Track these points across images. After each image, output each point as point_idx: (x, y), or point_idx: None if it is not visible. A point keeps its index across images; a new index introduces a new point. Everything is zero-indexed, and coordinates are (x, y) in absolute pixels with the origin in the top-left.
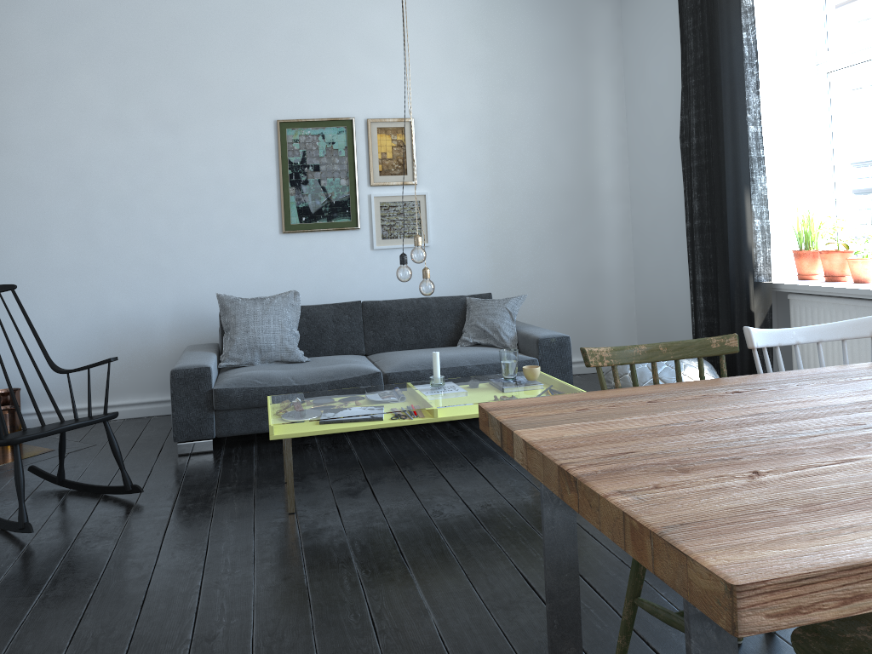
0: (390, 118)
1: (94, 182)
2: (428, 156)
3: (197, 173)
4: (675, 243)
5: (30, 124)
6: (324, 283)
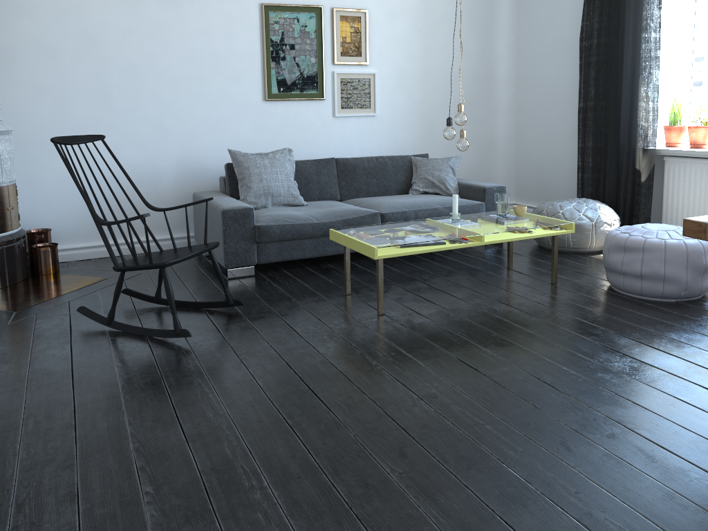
0: (350, 8)
1: (107, 48)
2: (377, 42)
3: (195, 45)
4: (560, 119)
5: None
6: (296, 144)
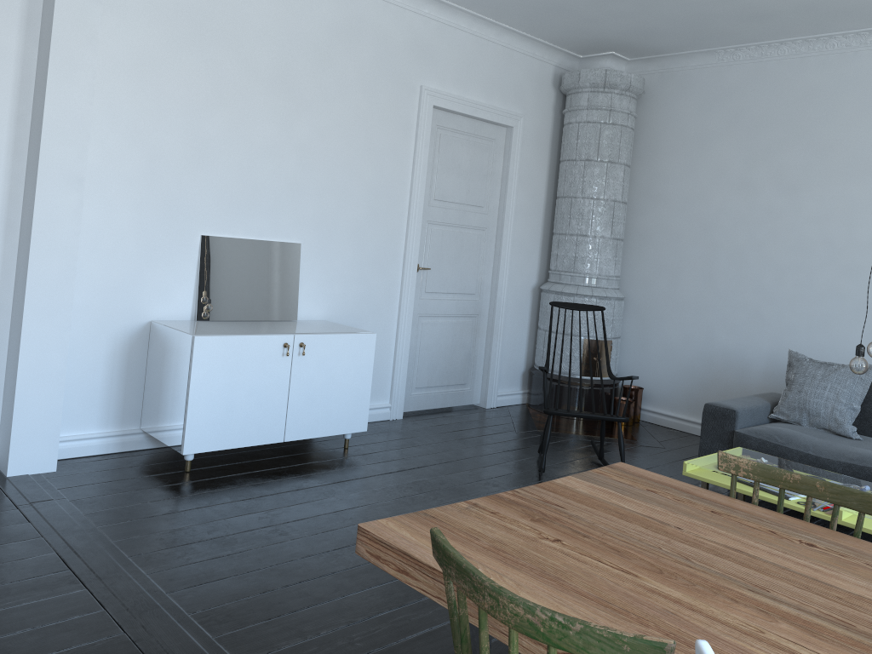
0: None
1: (719, 233)
2: None
3: (807, 233)
4: None
5: (680, 183)
6: None
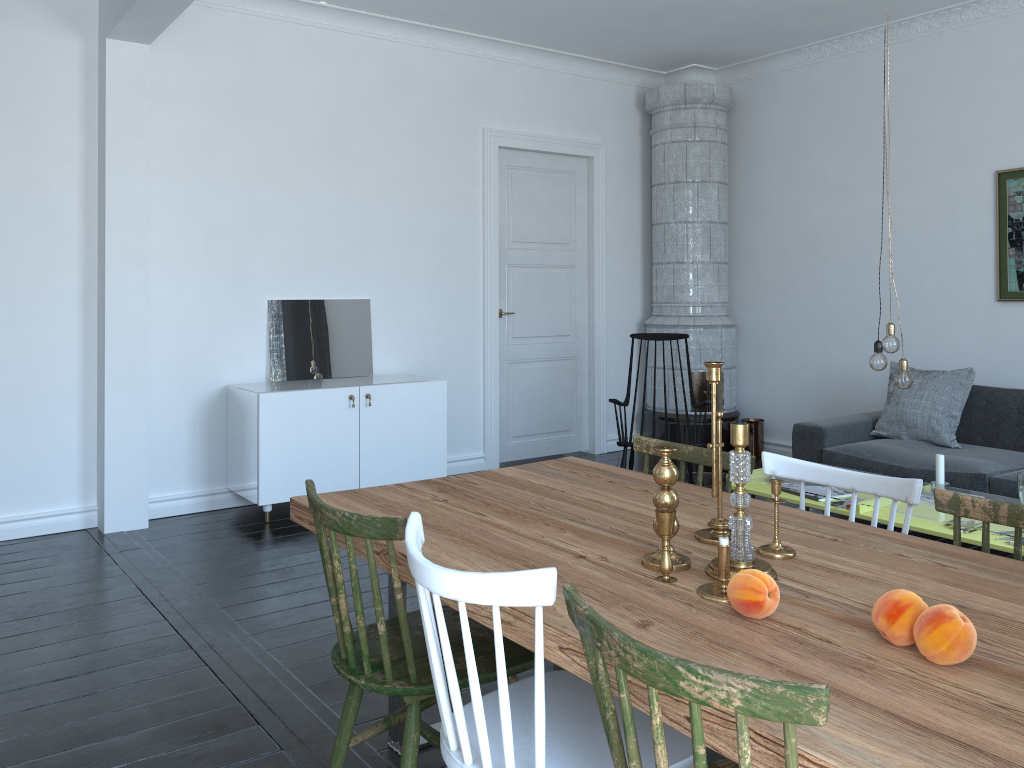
0: None
1: (823, 245)
2: None
3: (910, 234)
4: None
5: (780, 195)
6: None
